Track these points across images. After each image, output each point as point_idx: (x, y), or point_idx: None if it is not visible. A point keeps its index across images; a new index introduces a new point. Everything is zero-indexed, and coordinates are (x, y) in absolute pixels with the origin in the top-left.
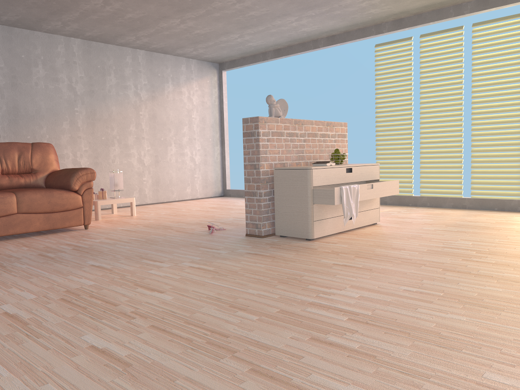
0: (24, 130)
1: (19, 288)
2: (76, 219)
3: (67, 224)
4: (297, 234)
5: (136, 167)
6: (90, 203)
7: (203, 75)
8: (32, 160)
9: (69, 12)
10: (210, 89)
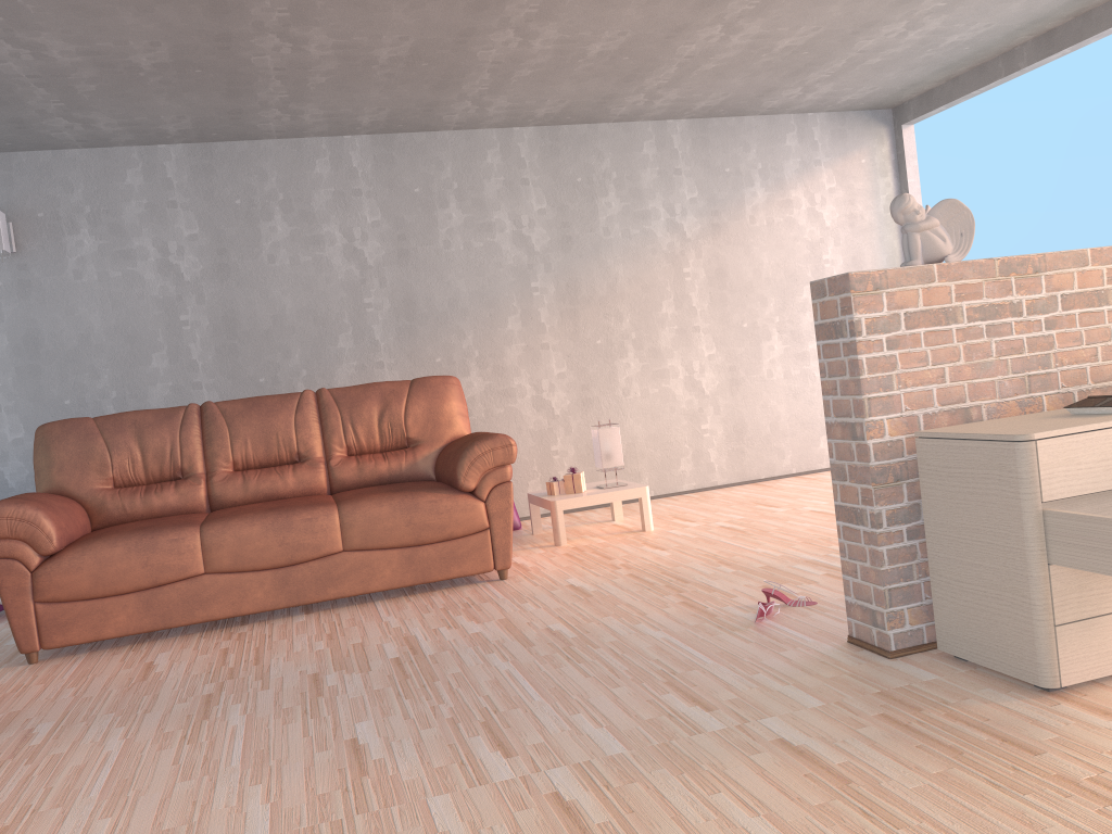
0: (429, 346)
1: (117, 822)
2: (476, 557)
3: (455, 571)
4: (1003, 664)
5: (683, 400)
6: (506, 518)
7: (848, 147)
8: (406, 419)
9: (469, 76)
10: (871, 180)
